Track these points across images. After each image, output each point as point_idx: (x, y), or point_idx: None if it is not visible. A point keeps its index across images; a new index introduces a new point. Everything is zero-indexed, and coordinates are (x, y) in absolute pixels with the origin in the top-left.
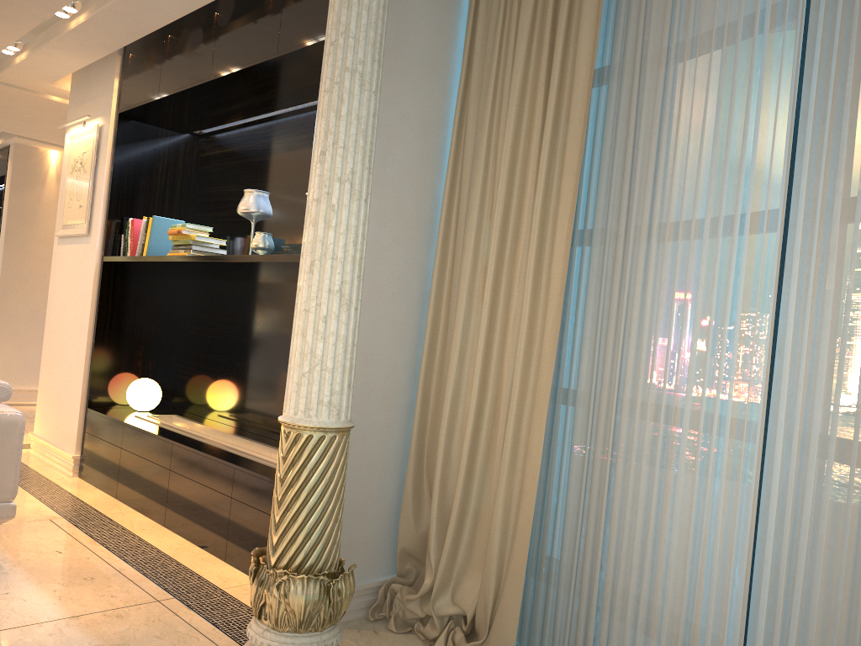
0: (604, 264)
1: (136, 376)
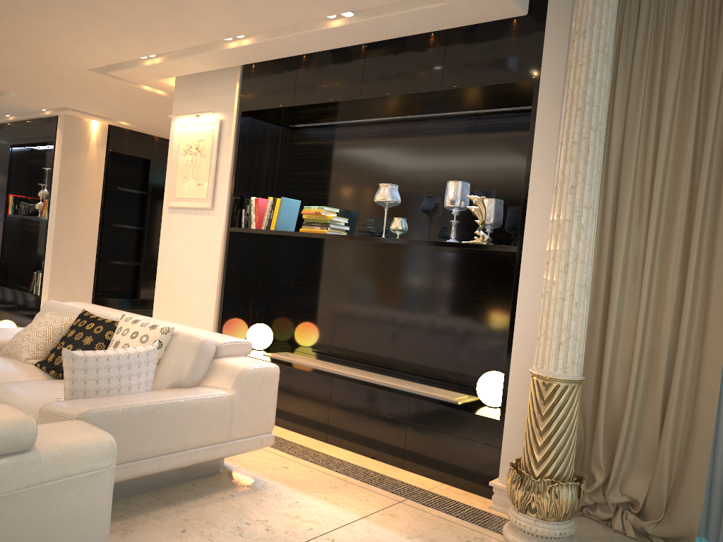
0: None
1: (248, 321)
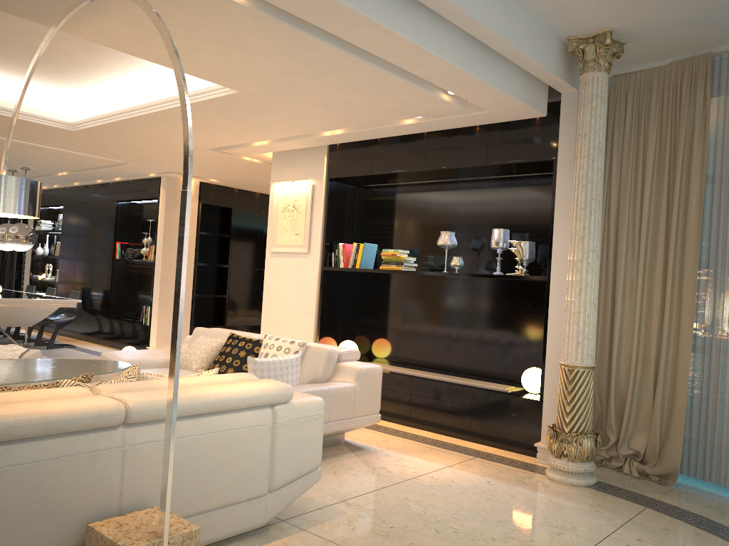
0: (709, 285)
1: (338, 339)
